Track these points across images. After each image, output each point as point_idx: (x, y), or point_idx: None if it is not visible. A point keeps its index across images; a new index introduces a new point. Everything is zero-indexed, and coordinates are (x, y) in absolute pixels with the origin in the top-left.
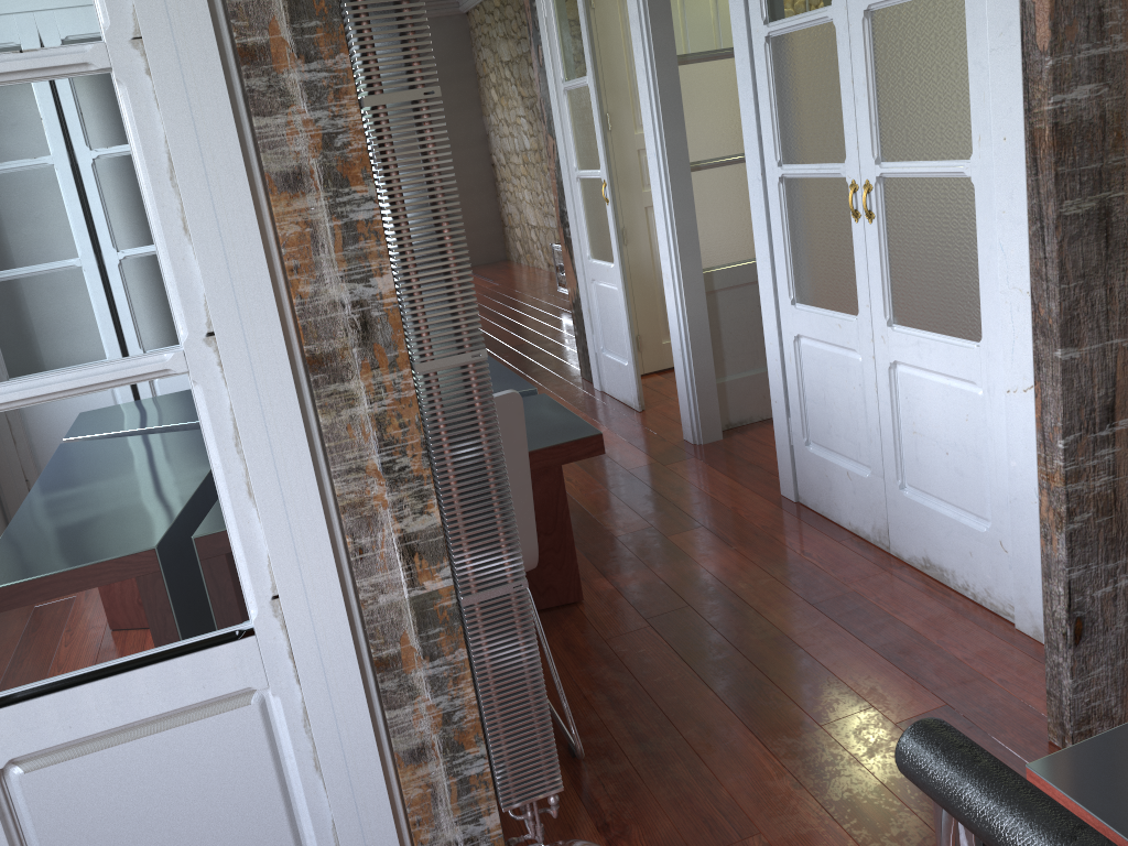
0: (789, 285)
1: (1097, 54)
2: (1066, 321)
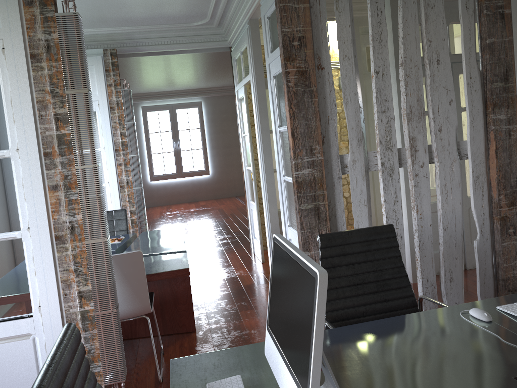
0: (287, 219)
1: (311, 160)
2: (304, 242)
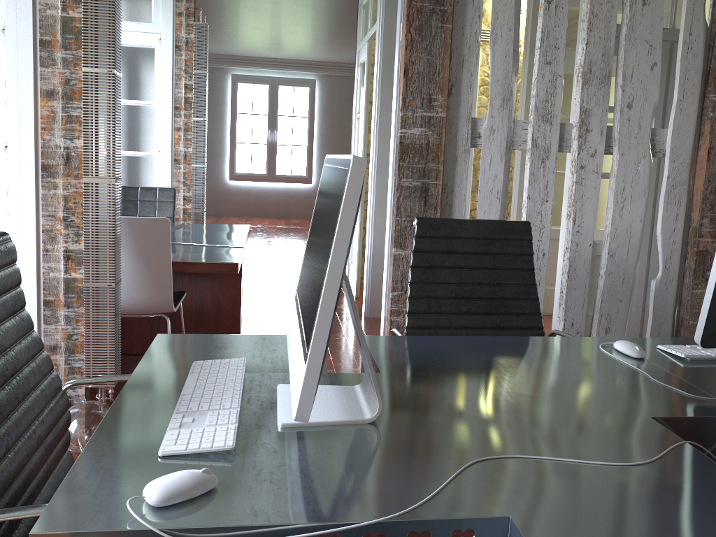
0: None
1: (427, 115)
2: (398, 235)
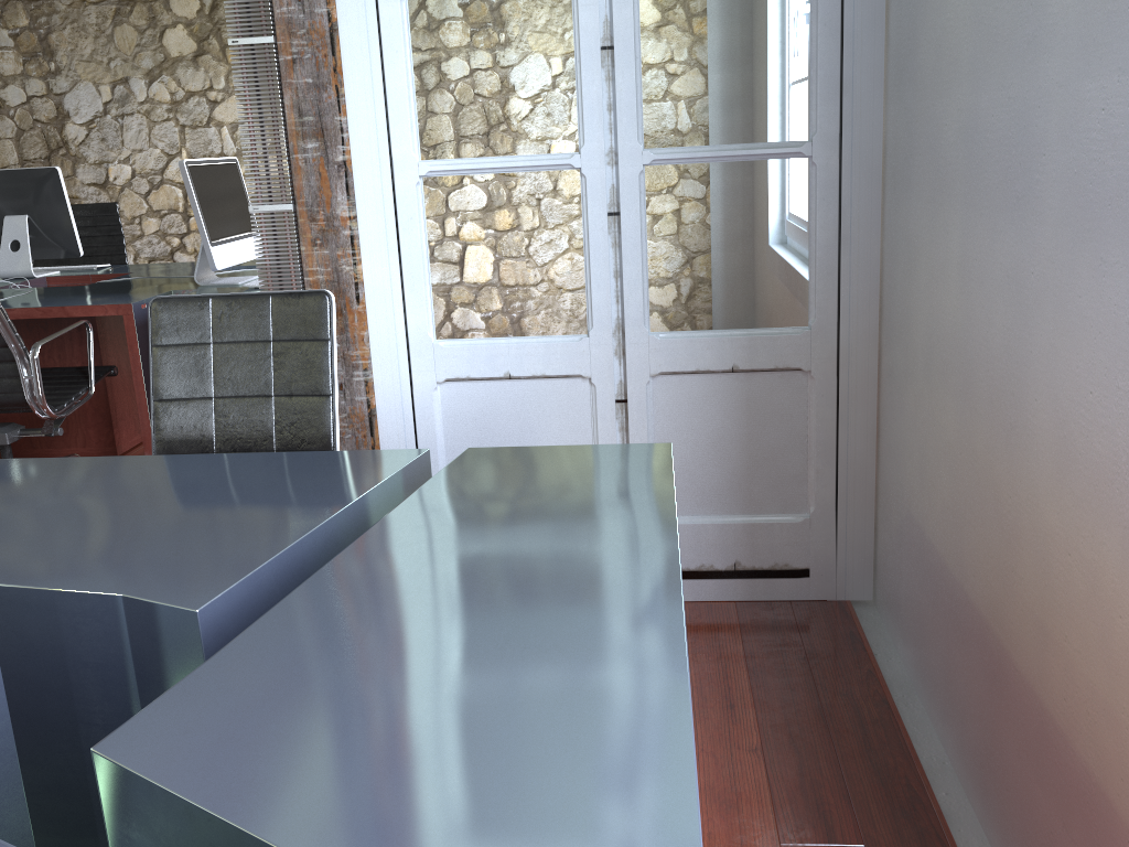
0: None
1: None
2: None
